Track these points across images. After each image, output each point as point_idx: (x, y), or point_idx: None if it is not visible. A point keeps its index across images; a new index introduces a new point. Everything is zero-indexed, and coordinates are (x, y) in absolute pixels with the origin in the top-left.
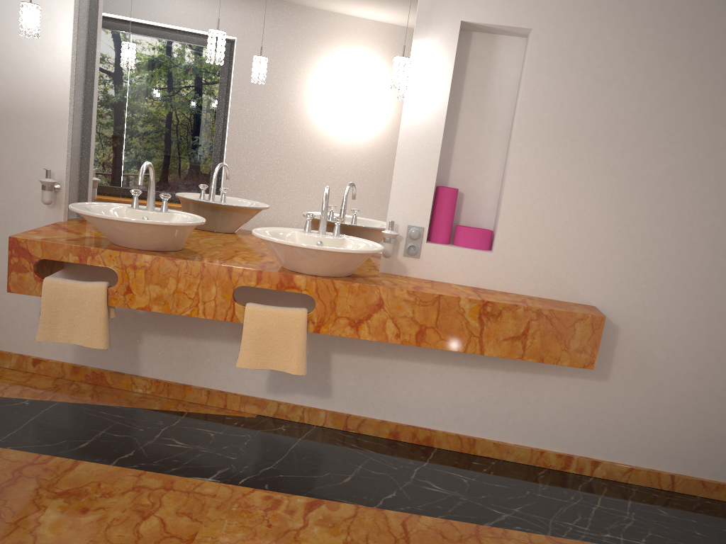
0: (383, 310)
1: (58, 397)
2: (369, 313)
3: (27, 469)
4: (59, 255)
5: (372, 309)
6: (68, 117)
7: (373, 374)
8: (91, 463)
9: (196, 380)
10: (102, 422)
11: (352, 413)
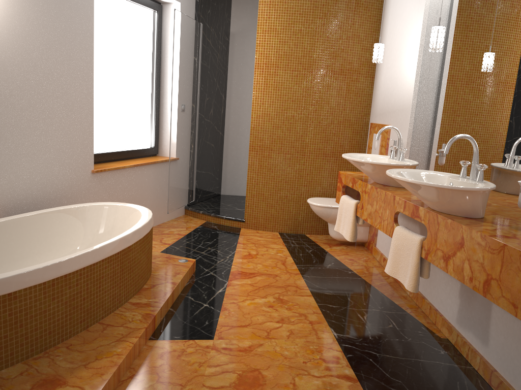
0: (463, 250)
1: (366, 277)
2: (454, 250)
3: (290, 287)
4: (347, 182)
5: (456, 247)
6: (410, 108)
7: (516, 337)
8: (312, 299)
9: (429, 296)
10: (357, 292)
11: (498, 370)
